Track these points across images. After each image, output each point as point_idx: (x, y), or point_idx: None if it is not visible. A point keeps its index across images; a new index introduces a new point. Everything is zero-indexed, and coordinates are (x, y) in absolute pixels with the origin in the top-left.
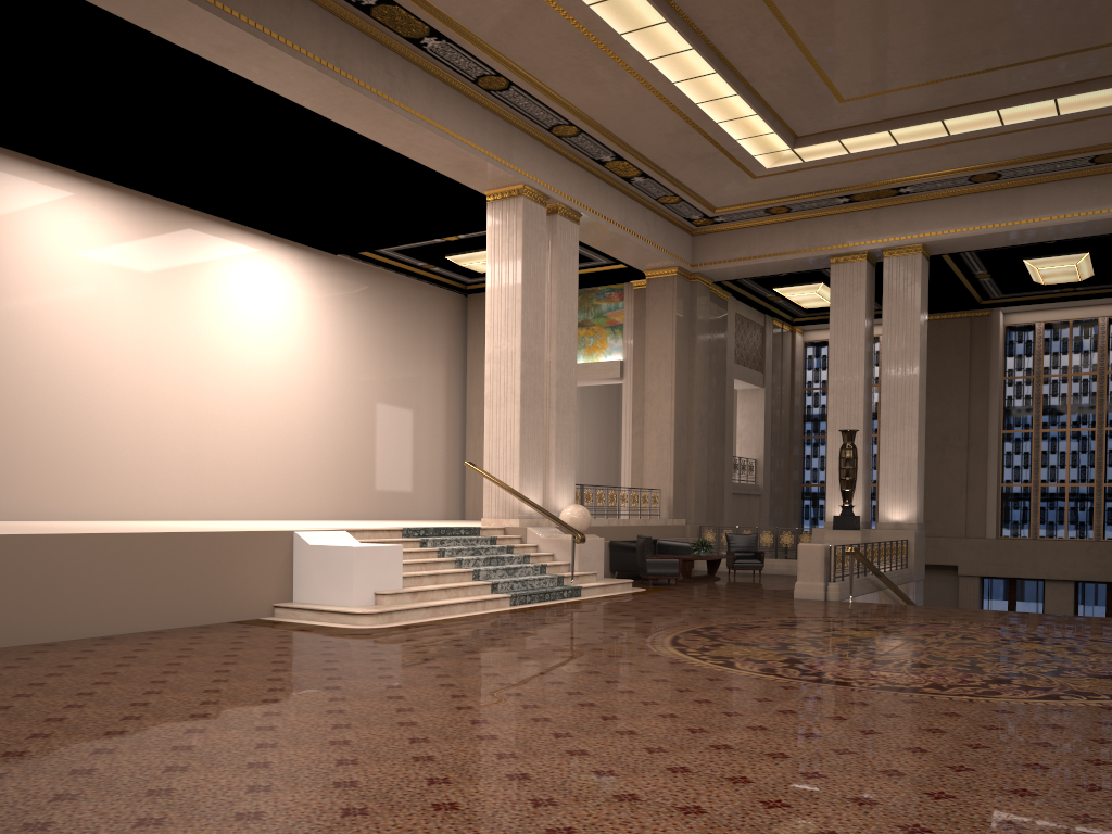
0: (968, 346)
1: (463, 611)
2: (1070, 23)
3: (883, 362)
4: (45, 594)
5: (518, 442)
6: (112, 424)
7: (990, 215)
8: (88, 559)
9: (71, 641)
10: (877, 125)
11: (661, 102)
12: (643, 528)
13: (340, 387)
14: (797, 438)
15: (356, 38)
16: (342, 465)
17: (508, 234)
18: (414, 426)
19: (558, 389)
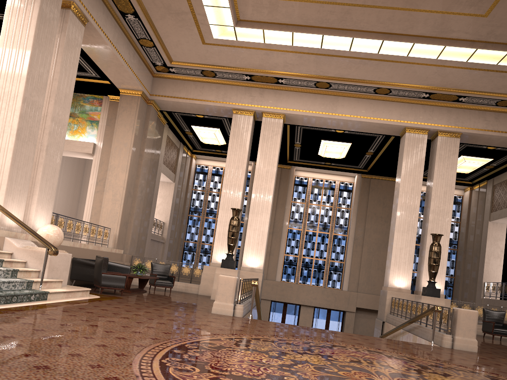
0: (278, 182)
1: None
2: None
3: (255, 175)
4: None
5: (9, 167)
6: None
7: (321, 107)
8: None
9: None
10: (287, 27)
11: None
12: (97, 252)
13: None
14: (186, 215)
15: None
16: None
17: (27, 3)
18: None
19: (50, 137)
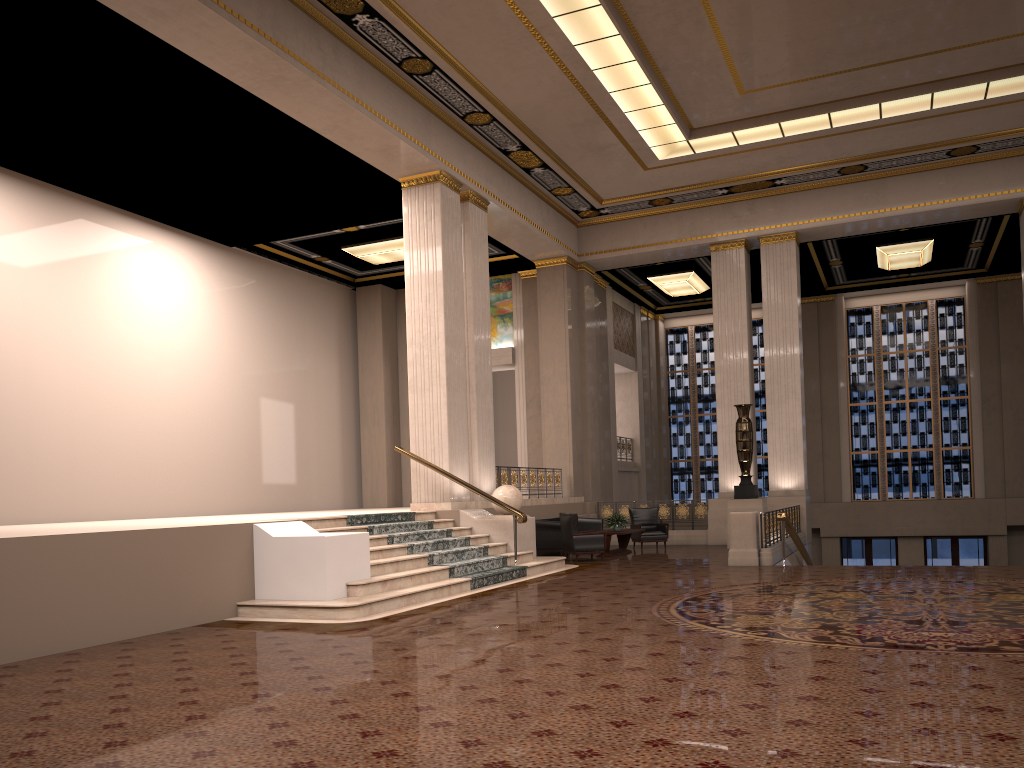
0: (816, 329)
1: (432, 598)
2: (962, 18)
3: (765, 341)
4: (1, 608)
5: (446, 425)
6: (11, 421)
7: (857, 204)
8: (47, 565)
9: (32, 660)
10: (769, 117)
11: (576, 90)
12: (552, 506)
13: (240, 379)
14: (664, 417)
15: (290, 11)
16: (245, 458)
17: (426, 219)
18: (311, 417)
19: (477, 372)
